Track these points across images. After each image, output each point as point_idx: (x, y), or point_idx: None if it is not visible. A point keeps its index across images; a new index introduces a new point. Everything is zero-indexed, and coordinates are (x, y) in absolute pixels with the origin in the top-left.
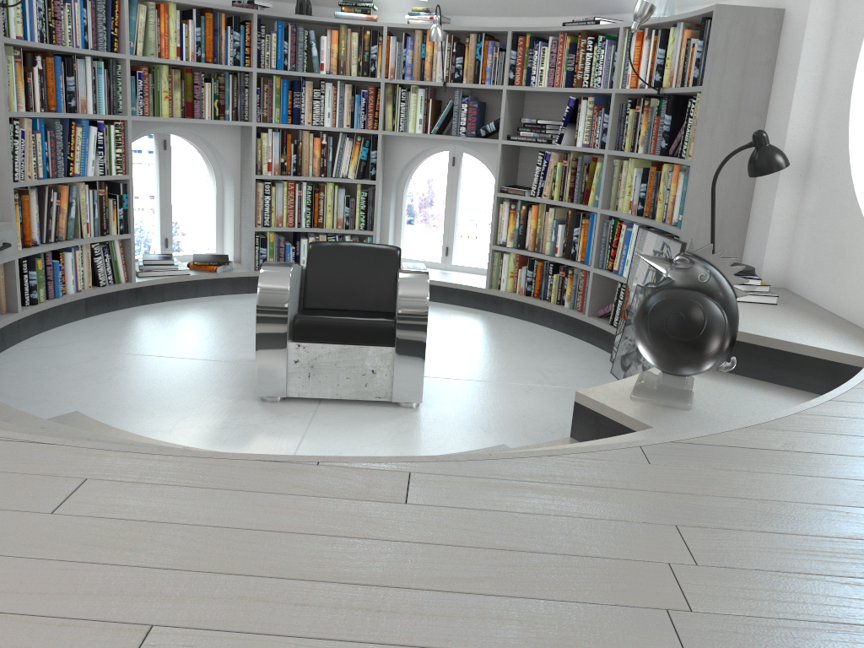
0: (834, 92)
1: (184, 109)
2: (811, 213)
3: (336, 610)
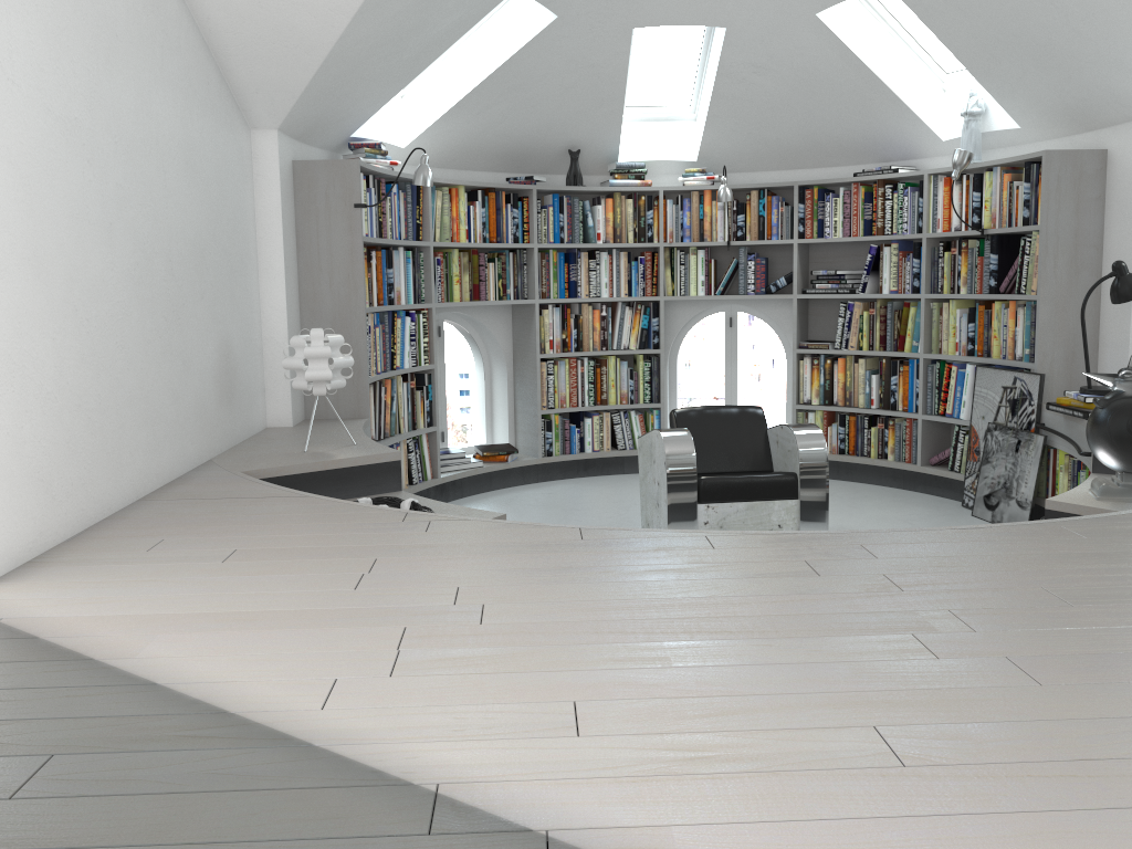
0: None
1: (471, 292)
2: None
3: (1131, 575)
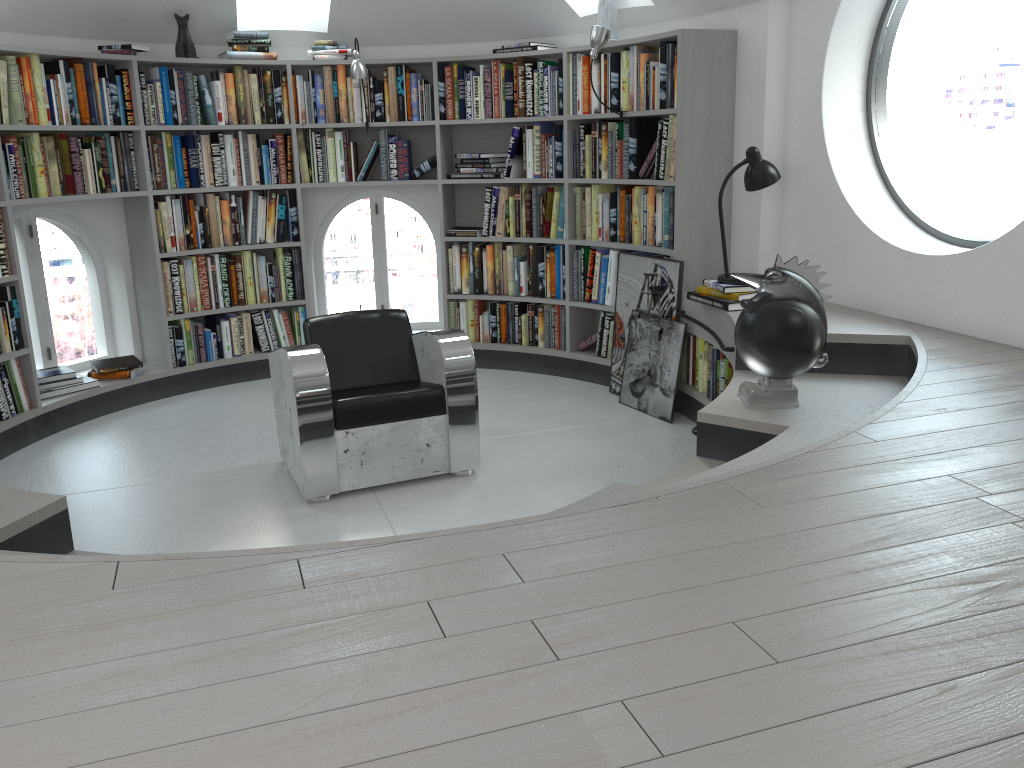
0: (800, 105)
1: (63, 184)
2: (795, 218)
3: (830, 579)
